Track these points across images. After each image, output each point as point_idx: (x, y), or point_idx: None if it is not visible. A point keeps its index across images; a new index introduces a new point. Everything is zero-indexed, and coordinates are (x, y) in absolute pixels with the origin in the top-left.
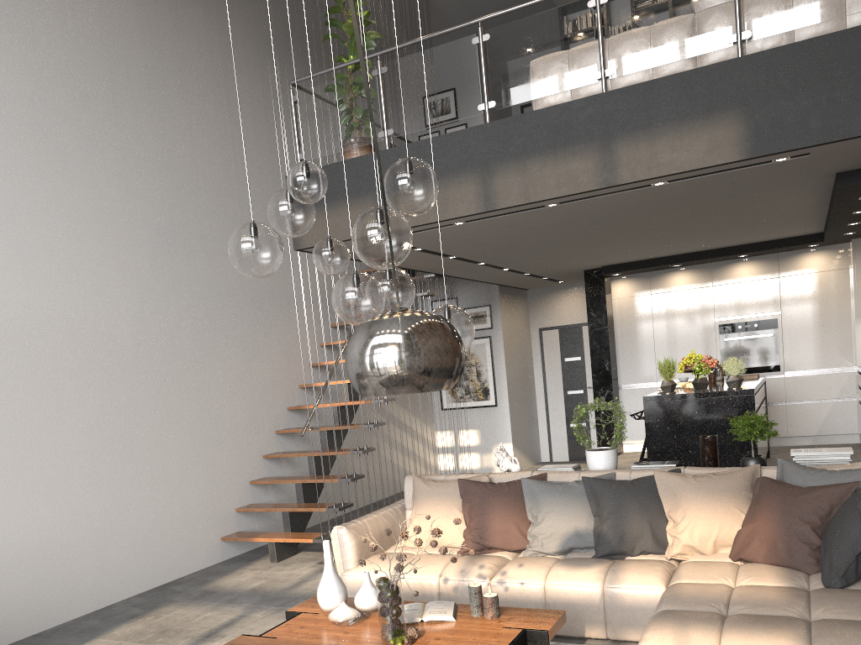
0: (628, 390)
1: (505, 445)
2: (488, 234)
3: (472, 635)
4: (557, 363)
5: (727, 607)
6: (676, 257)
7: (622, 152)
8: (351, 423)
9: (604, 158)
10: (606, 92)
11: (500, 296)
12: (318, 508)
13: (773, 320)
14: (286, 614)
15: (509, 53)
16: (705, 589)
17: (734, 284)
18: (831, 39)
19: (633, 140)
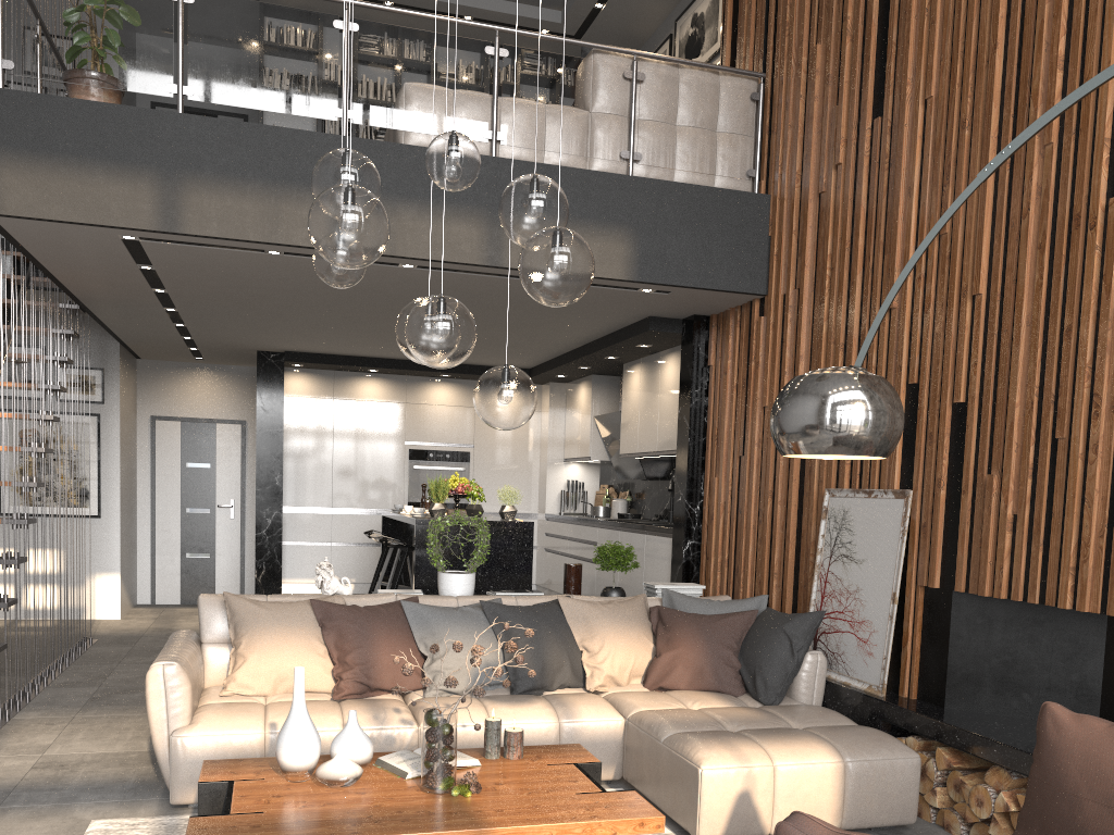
0: (295, 515)
1: (109, 576)
2: (269, 276)
3: (530, 775)
4: (176, 468)
5: (723, 726)
6: (379, 360)
7: None
8: None
9: (492, 232)
10: (502, 158)
11: (121, 360)
12: None
13: (466, 453)
14: (199, 787)
15: (383, 61)
16: (686, 713)
17: (429, 405)
18: (710, 193)
19: None
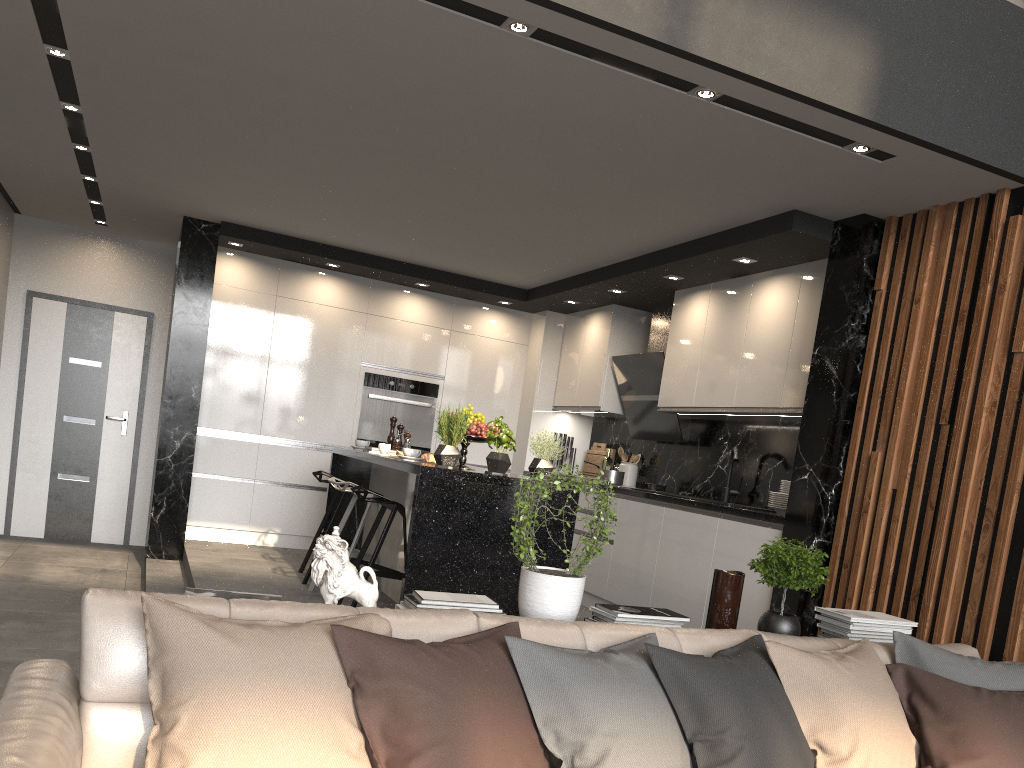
0: (211, 439)
1: None
2: (256, 30)
3: None
4: (55, 362)
5: None
6: (344, 252)
7: None
8: None
9: None
10: None
11: None
12: None
13: (435, 386)
14: None
15: None
16: None
17: (396, 320)
18: (988, 3)
19: None
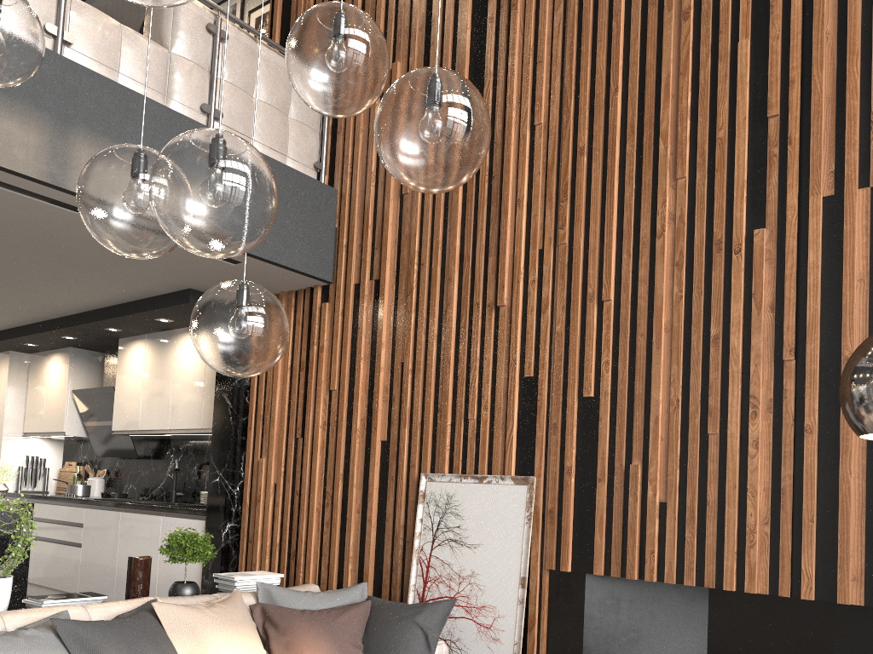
0: None
1: None
2: None
3: None
4: None
5: None
6: None
7: (82, 152)
8: None
9: (56, 144)
10: (73, 62)
11: None
12: None
13: None
14: None
15: None
16: None
17: None
18: (288, 172)
19: (99, 146)
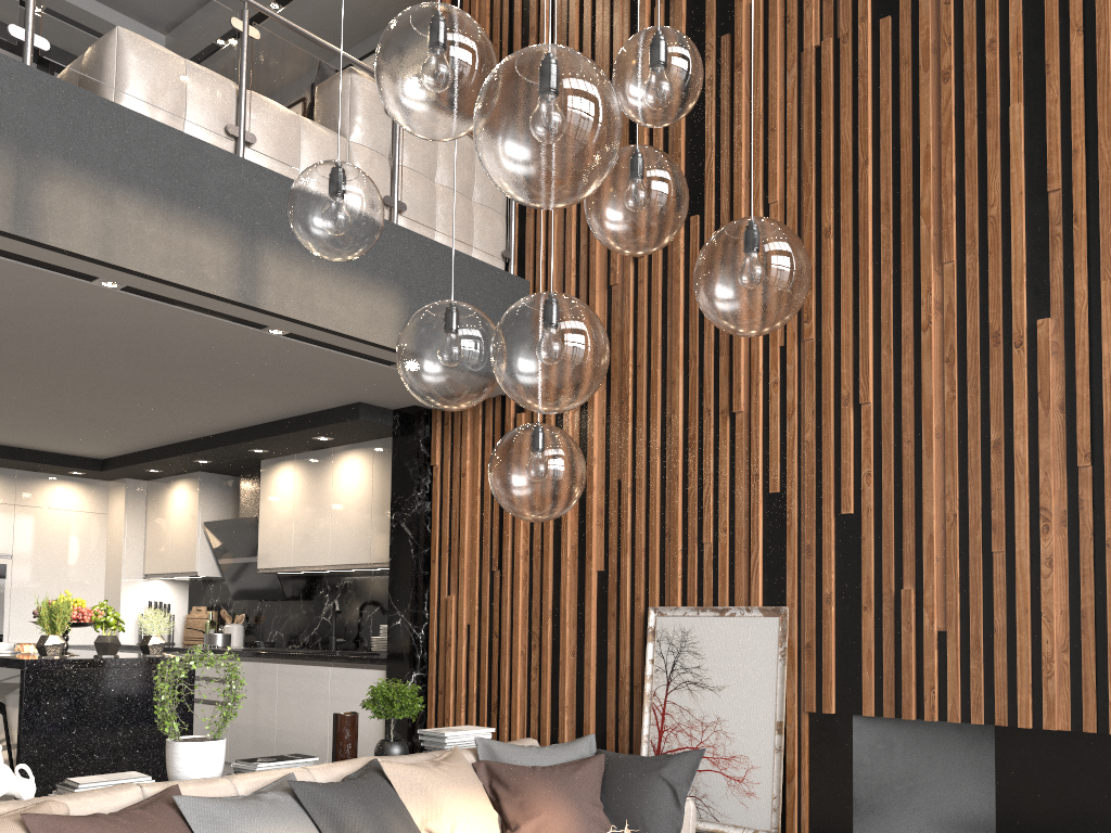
0: None
1: None
2: None
3: None
4: None
5: None
6: None
7: (270, 264)
8: None
9: (245, 259)
10: (258, 165)
11: None
12: None
13: (2, 566)
14: None
15: None
16: None
17: None
18: (477, 266)
19: (286, 256)
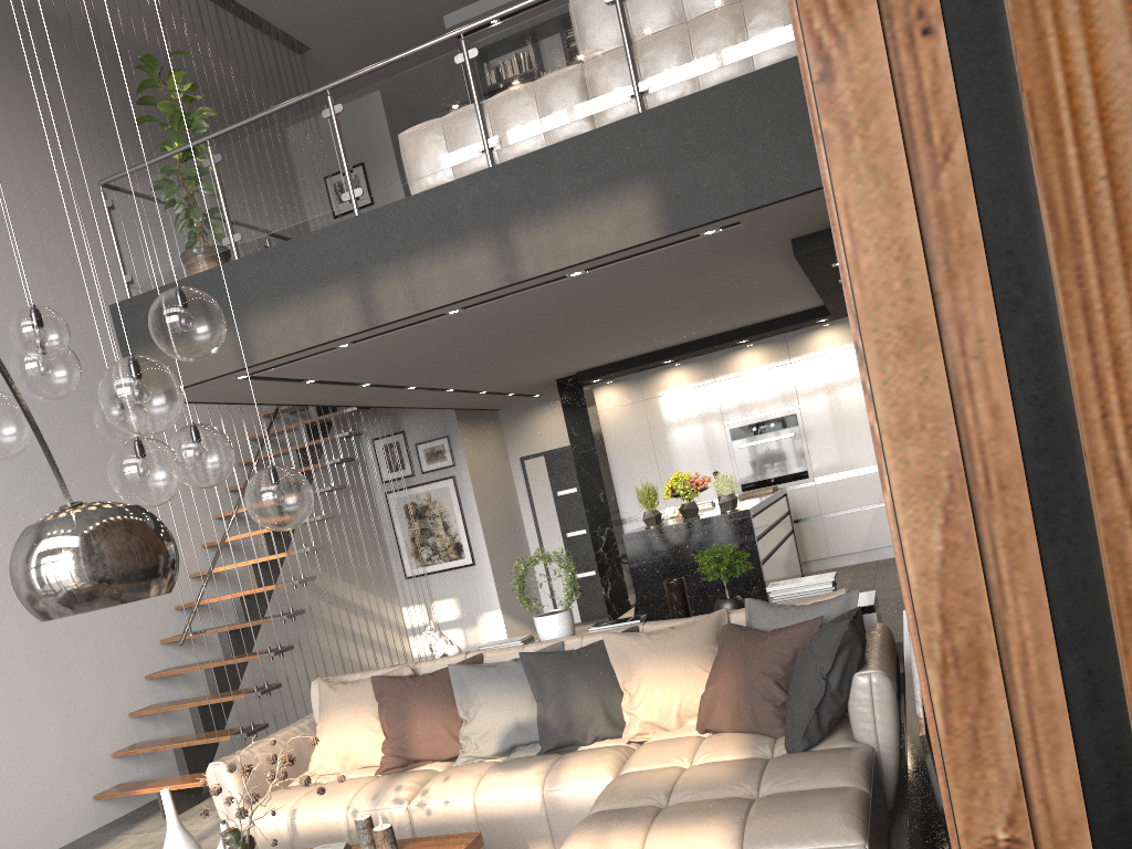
0: (634, 524)
1: (493, 614)
2: (393, 354)
3: None
4: (549, 499)
5: (669, 796)
6: (664, 351)
7: (522, 240)
8: (264, 616)
9: (502, 249)
10: (492, 167)
11: (459, 424)
12: (220, 737)
13: (792, 416)
14: None
15: (369, 126)
16: (648, 778)
17: (740, 377)
18: (737, 86)
19: (532, 224)
